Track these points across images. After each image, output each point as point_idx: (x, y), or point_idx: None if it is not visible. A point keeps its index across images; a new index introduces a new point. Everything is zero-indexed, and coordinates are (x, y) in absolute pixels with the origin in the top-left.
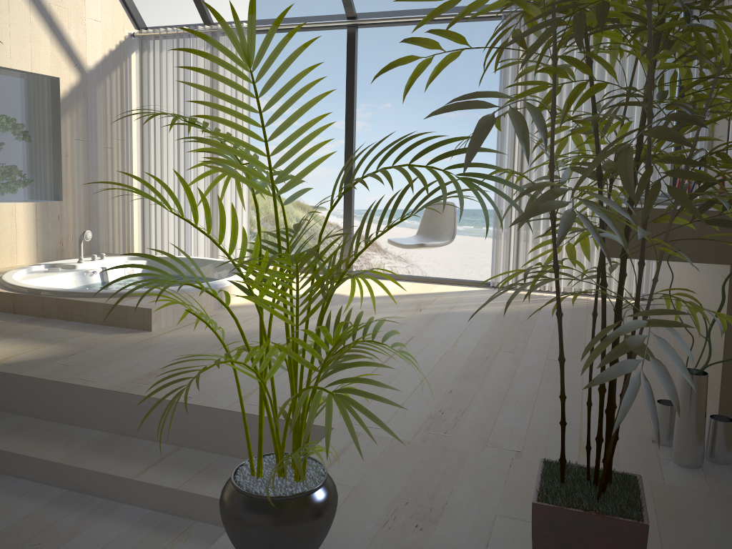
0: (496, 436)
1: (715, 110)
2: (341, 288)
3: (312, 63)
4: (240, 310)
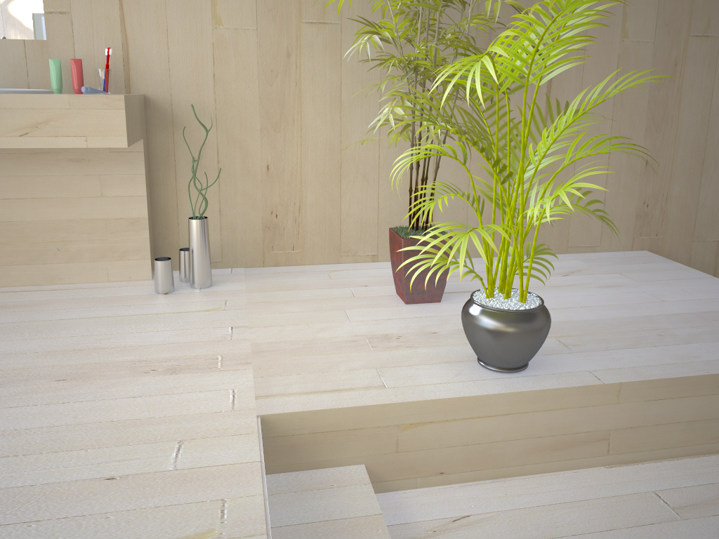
0: (204, 338)
1: None
2: None
3: None
4: None
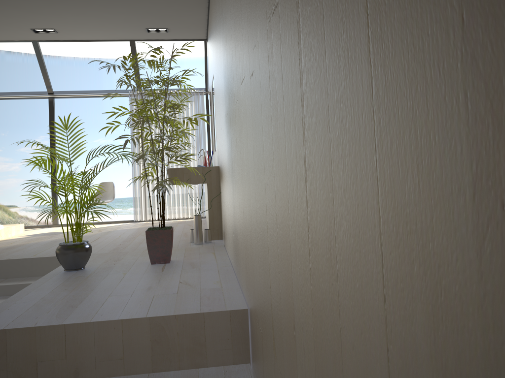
0: (138, 248)
1: (179, 137)
2: (55, 230)
3: (2, 109)
4: (5, 241)
